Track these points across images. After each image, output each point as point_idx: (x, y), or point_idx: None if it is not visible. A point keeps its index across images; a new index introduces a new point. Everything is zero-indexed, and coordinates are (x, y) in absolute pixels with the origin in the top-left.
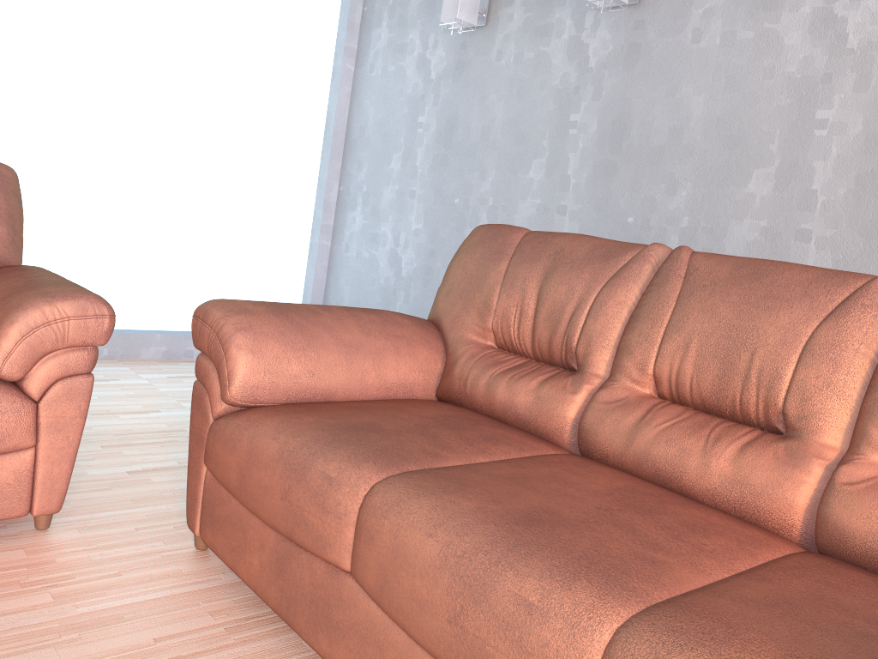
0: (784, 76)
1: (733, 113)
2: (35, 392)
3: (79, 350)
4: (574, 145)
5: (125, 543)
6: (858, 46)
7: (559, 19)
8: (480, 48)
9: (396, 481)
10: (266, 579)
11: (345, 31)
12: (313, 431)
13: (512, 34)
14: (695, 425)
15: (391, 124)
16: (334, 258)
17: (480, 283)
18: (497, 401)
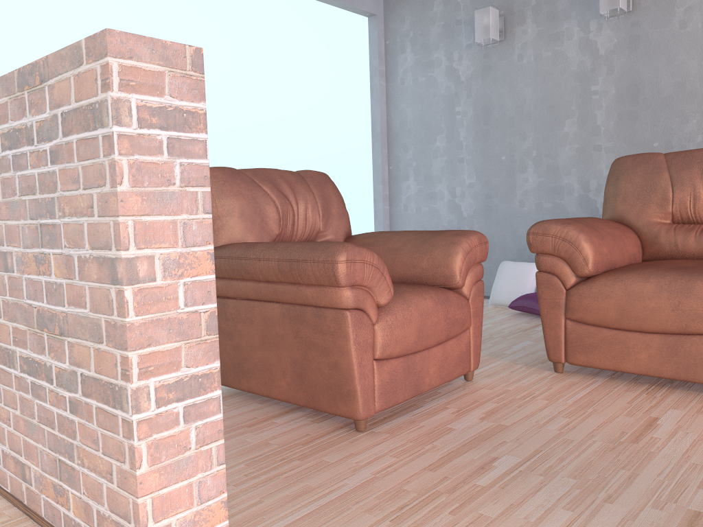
0: None
1: None
2: (468, 293)
3: (478, 265)
4: (599, 105)
5: (520, 377)
6: None
7: (567, 28)
8: (502, 55)
9: None
10: (657, 362)
11: (377, 59)
12: (669, 272)
13: (528, 42)
14: None
15: (430, 117)
16: (395, 217)
17: (652, 188)
18: None
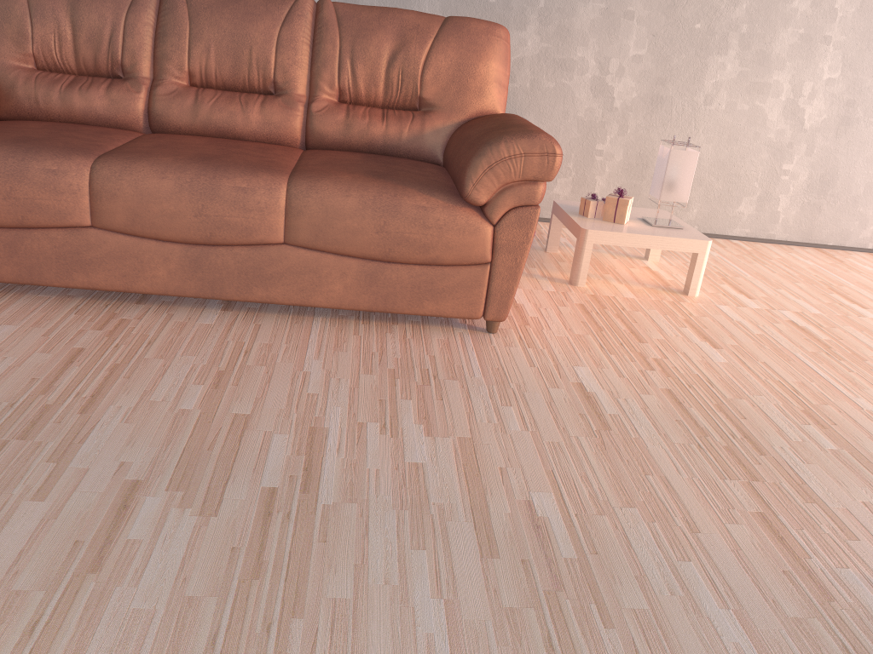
0: None
1: None
2: None
3: None
4: None
5: None
6: None
7: None
8: None
9: (108, 160)
10: None
11: None
12: (0, 147)
13: None
14: (229, 98)
15: None
16: None
17: (6, 16)
18: (77, 109)
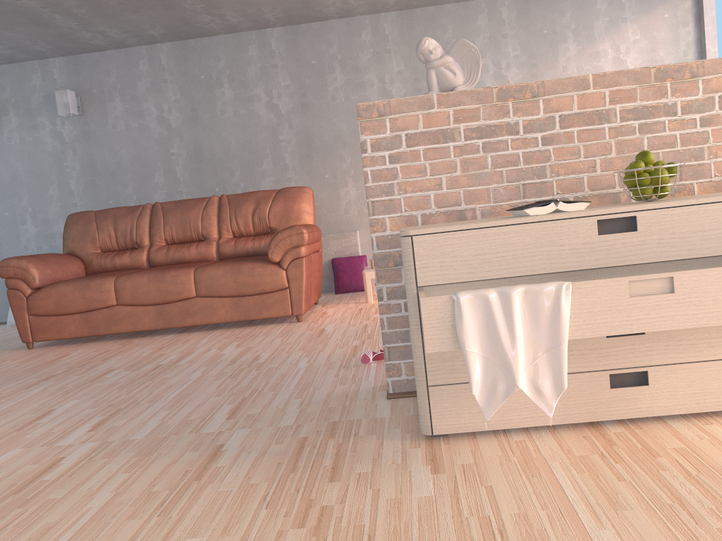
0: (154, 139)
1: (140, 154)
2: None
3: None
4: (71, 176)
5: (3, 355)
6: (176, 127)
7: (41, 121)
8: None
9: (121, 275)
10: (80, 329)
11: None
12: (80, 279)
13: (14, 129)
14: (182, 246)
15: None
16: None
17: (87, 232)
18: (117, 264)
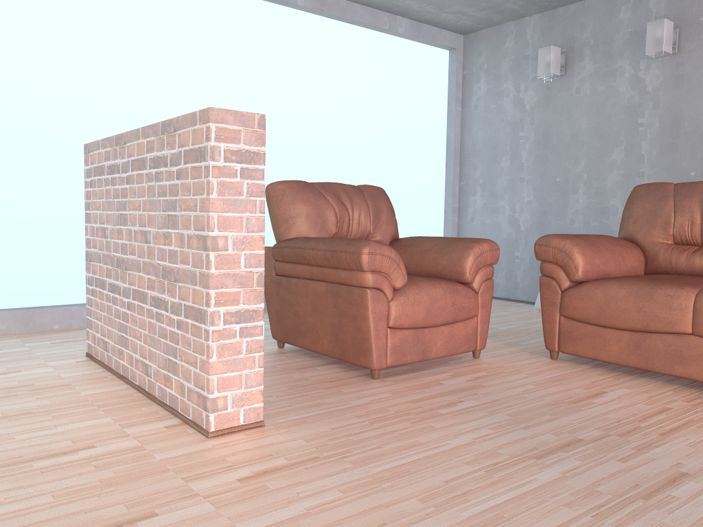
0: None
1: None
2: (477, 288)
3: (489, 267)
4: (644, 136)
5: (519, 360)
6: None
7: (620, 66)
8: (562, 88)
9: None
10: (625, 354)
11: (454, 87)
12: (640, 281)
13: (585, 77)
14: None
15: (497, 140)
16: (462, 227)
17: (658, 213)
18: (696, 266)
